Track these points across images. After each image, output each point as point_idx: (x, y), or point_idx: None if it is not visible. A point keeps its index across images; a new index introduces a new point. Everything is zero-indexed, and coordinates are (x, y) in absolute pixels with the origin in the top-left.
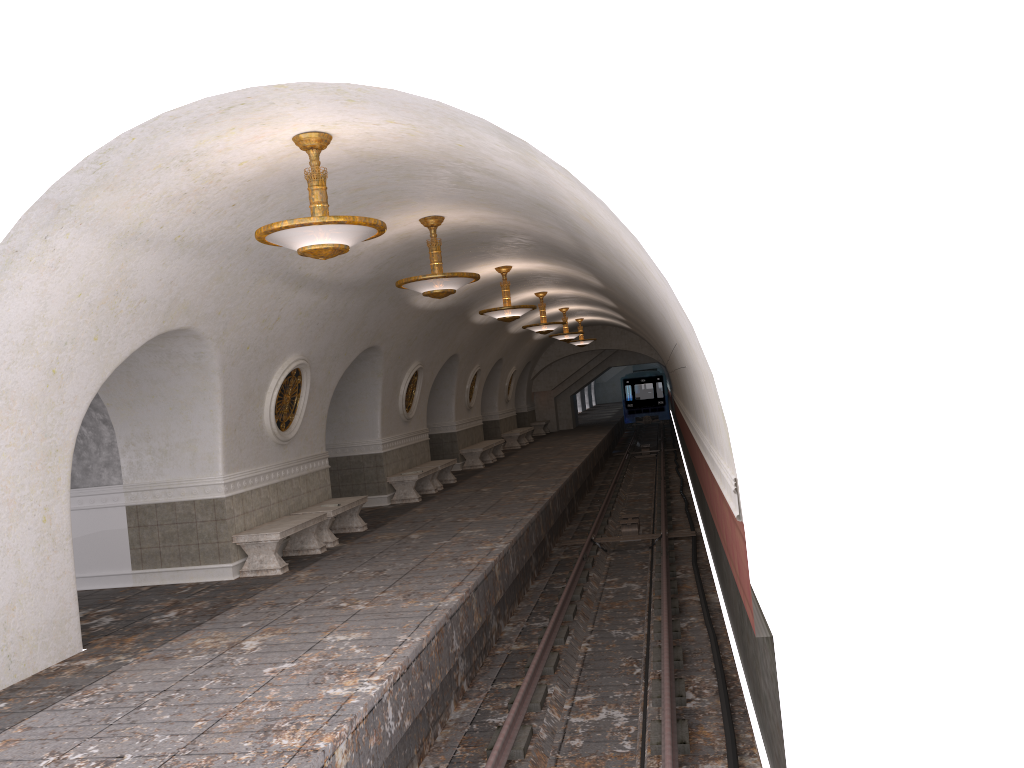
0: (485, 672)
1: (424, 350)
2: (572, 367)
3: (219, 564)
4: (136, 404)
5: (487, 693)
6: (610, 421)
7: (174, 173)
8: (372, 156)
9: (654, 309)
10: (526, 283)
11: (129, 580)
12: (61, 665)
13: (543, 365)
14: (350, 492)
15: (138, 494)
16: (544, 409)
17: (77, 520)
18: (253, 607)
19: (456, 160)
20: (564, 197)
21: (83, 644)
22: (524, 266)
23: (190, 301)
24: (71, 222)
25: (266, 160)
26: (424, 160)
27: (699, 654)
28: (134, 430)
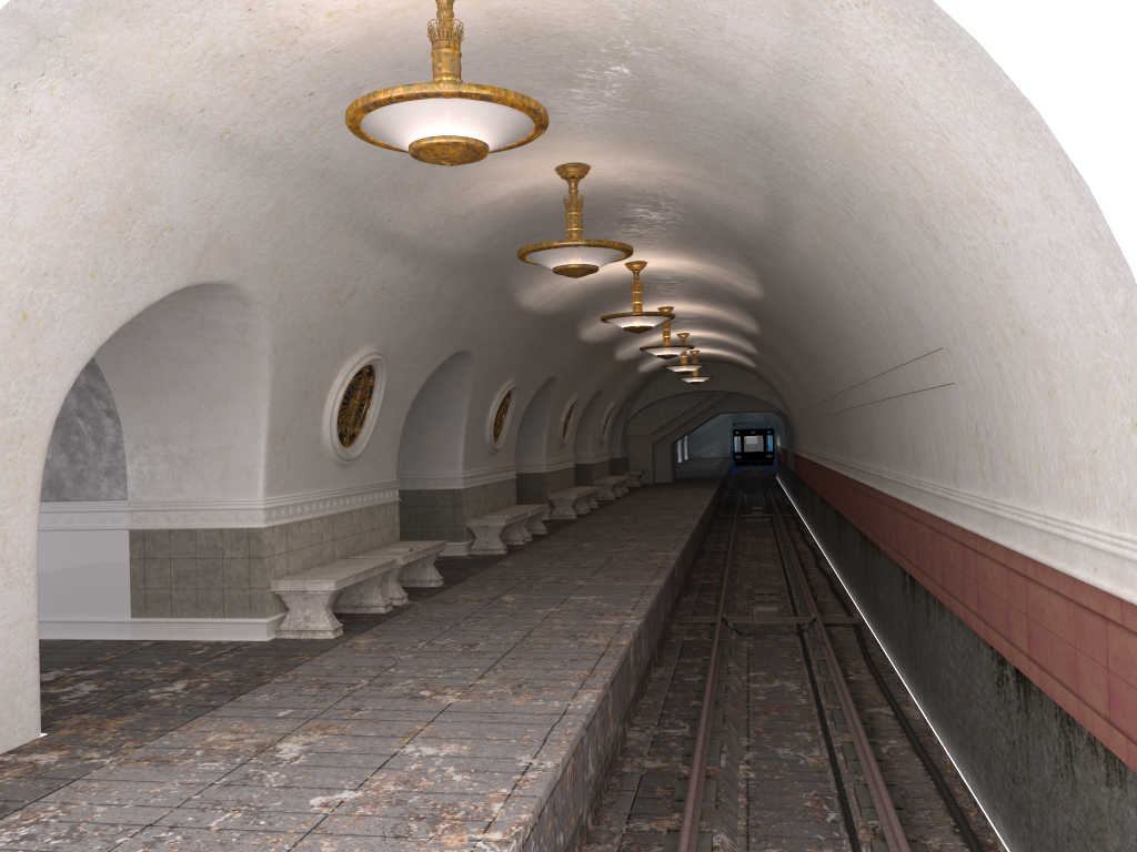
0: (613, 801)
1: (521, 366)
2: (676, 409)
3: (249, 618)
4: (153, 392)
5: (622, 837)
6: (713, 477)
7: (227, 11)
8: (524, 30)
9: (880, 308)
10: (654, 291)
11: (126, 631)
12: (3, 760)
13: (643, 404)
14: (418, 535)
15: (147, 515)
16: (639, 457)
17: (63, 544)
18: (294, 686)
19: (652, 41)
20: (830, 93)
21: (44, 725)
22: (662, 264)
23: (237, 243)
24: (59, 68)
25: (368, 15)
26: (600, 43)
27: (922, 800)
28: (148, 428)
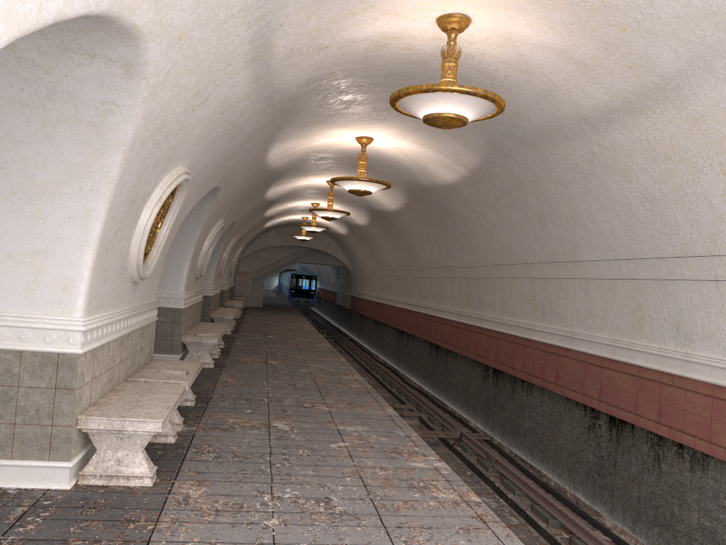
0: None
1: (230, 209)
2: (275, 256)
3: (47, 461)
4: None
5: None
6: (287, 305)
7: None
8: None
9: (720, 203)
10: (342, 166)
11: None
12: None
13: (253, 250)
14: None
15: None
16: (243, 287)
17: None
18: None
19: None
20: None
21: None
22: (383, 143)
23: None
24: None
25: None
26: None
27: None
28: None
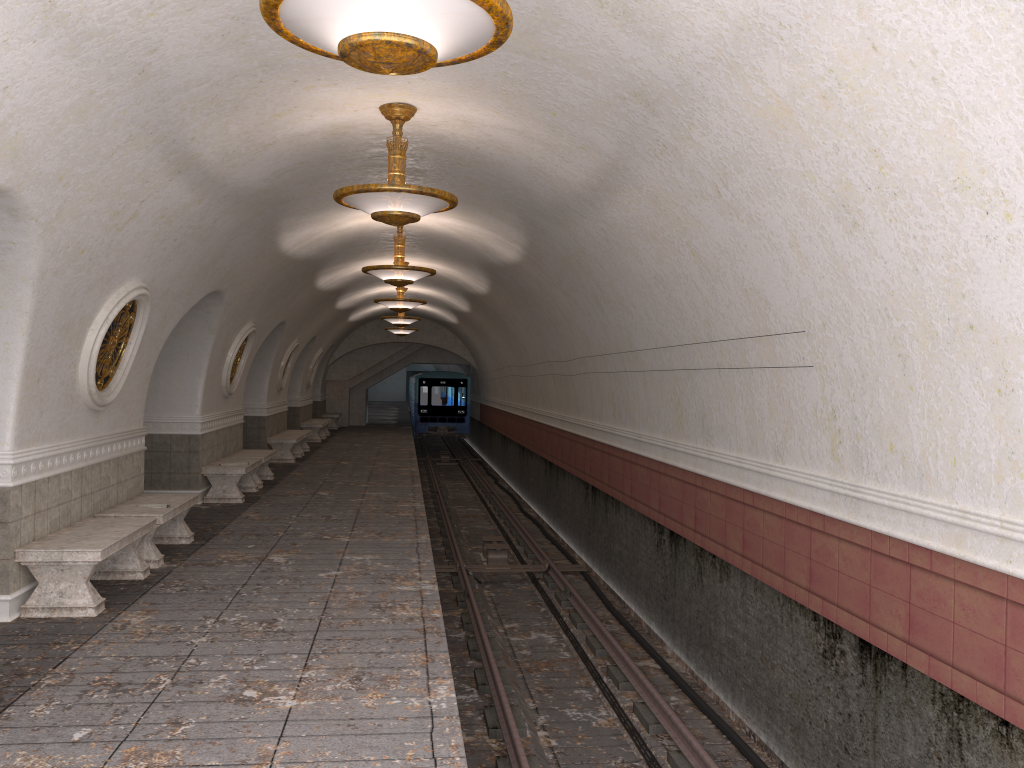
0: None
1: (261, 309)
2: (375, 358)
3: None
4: None
5: None
6: (401, 421)
7: None
8: None
9: (702, 285)
10: None
11: None
12: None
13: (344, 351)
14: (147, 483)
15: None
16: (336, 400)
17: None
18: (76, 690)
19: None
20: (799, 57)
21: None
22: (425, 220)
23: (24, 139)
24: None
25: None
26: None
27: (730, 763)
28: None
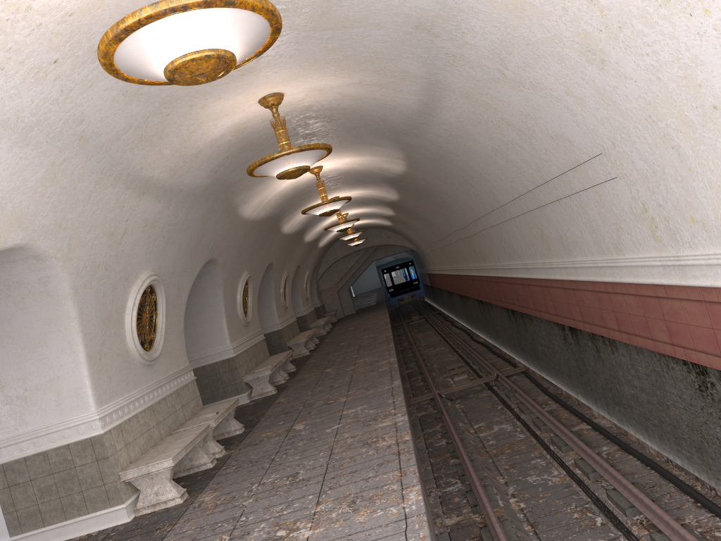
0: None
1: (250, 260)
2: (347, 265)
3: (110, 508)
4: None
5: None
6: (379, 302)
7: None
8: None
9: (523, 144)
10: (326, 187)
11: None
12: None
13: (325, 268)
14: (211, 398)
15: (2, 451)
16: (331, 302)
17: None
18: None
19: None
20: None
21: None
22: (333, 165)
23: (21, 209)
24: None
25: None
26: None
27: (657, 487)
28: None
